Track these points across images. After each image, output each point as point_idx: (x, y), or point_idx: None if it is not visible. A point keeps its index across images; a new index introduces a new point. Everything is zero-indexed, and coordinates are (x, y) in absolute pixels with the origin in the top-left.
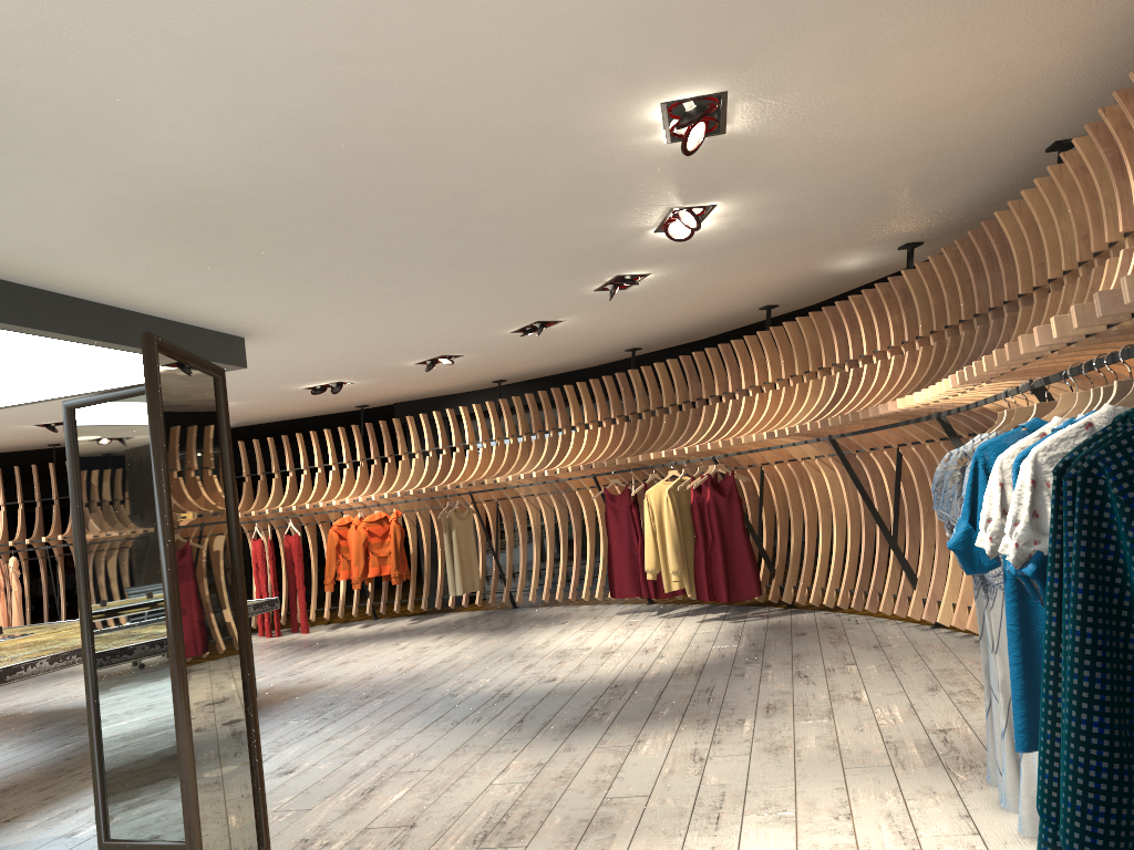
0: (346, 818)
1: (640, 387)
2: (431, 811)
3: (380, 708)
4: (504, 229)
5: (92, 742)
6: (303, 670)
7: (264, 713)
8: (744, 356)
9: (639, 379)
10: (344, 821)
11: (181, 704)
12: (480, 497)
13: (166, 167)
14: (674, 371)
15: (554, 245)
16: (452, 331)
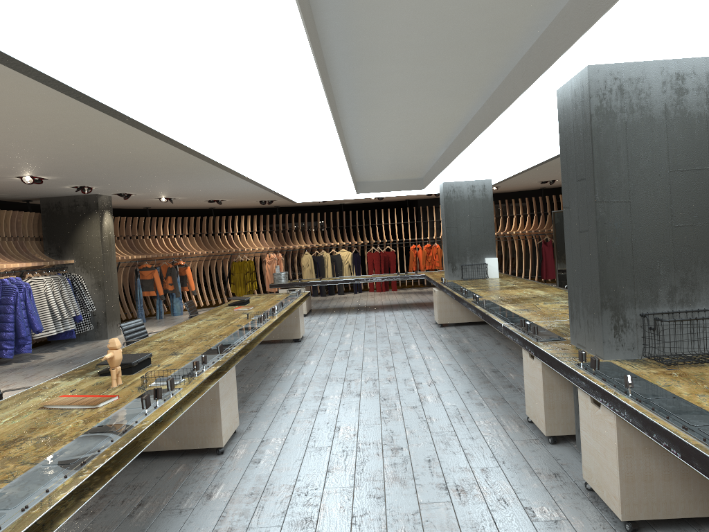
0: None
1: (548, 203)
2: None
3: None
4: None
5: None
6: None
7: None
8: None
9: (548, 199)
10: None
11: None
12: None
13: None
14: None
15: None
16: (527, 181)
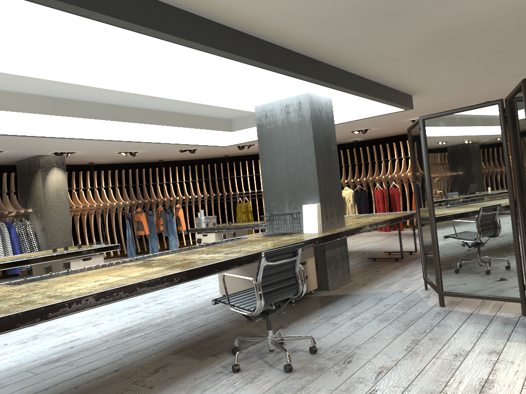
0: None
1: None
2: None
3: None
4: None
5: (436, 253)
6: None
7: None
8: None
9: None
10: None
11: None
12: None
13: (468, 12)
14: None
15: None
16: (506, 87)
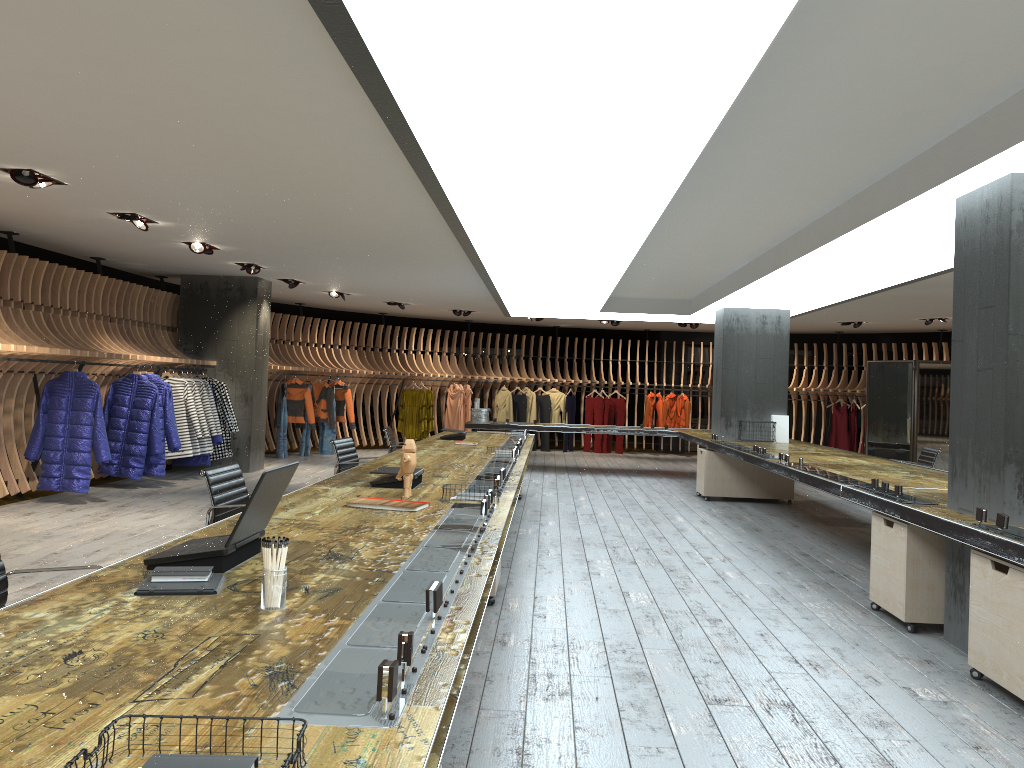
0: None
1: (845, 353)
2: None
3: None
4: None
5: None
6: None
7: None
8: (926, 351)
9: (846, 348)
10: None
11: None
12: None
13: None
14: (874, 349)
15: None
16: (824, 319)
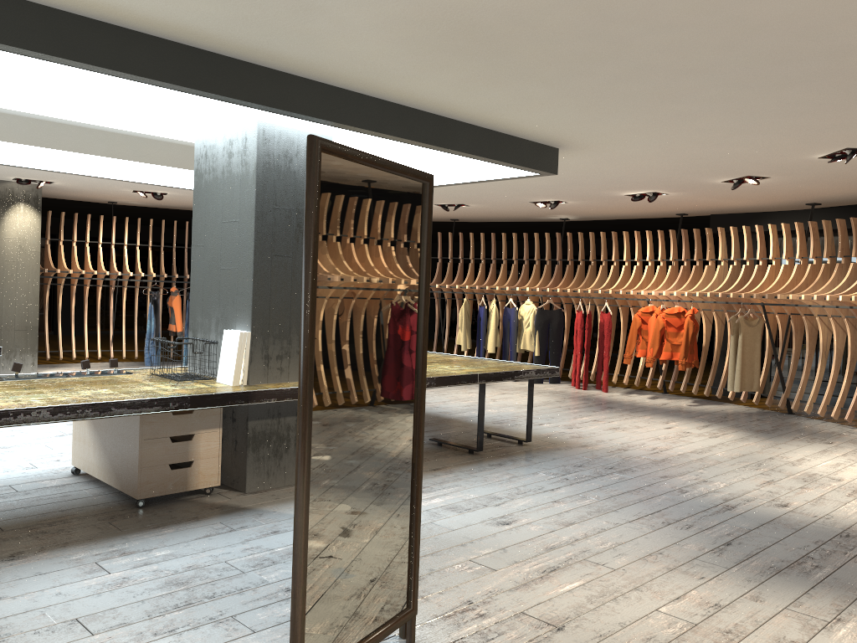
0: (514, 593)
1: None
2: (585, 619)
3: (613, 484)
4: (790, 43)
5: None
6: (581, 426)
7: (527, 457)
8: None
9: None
10: (511, 596)
11: (299, 487)
12: (772, 309)
13: None
14: None
15: (856, 62)
16: (753, 153)
